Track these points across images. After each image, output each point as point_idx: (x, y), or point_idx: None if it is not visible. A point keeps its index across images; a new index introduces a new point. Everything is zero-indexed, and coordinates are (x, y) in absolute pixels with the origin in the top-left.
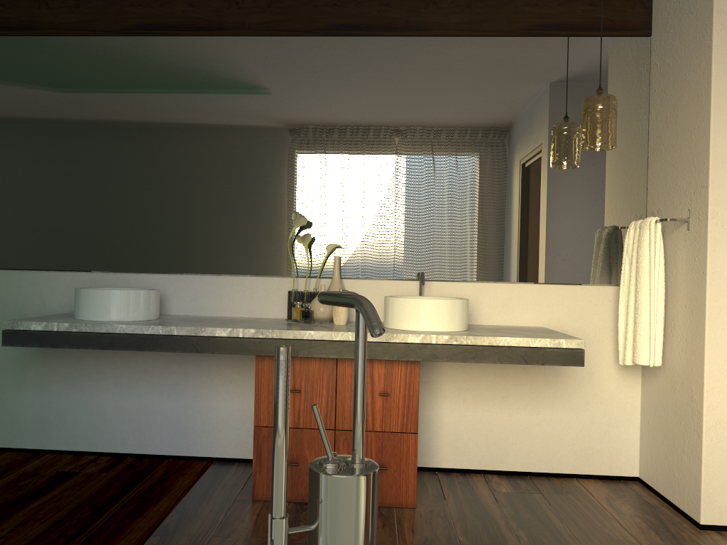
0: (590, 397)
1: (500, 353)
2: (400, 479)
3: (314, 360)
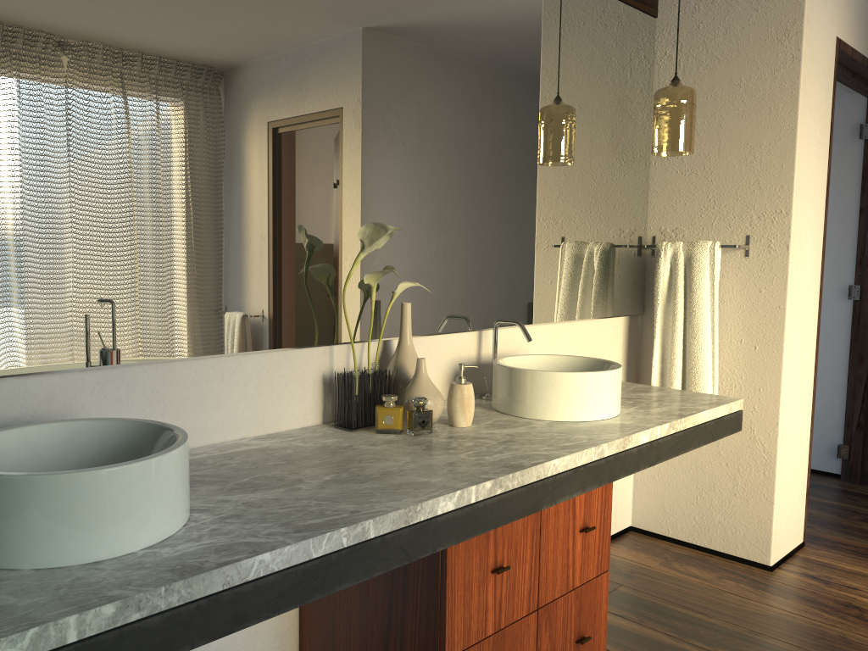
0: None
1: (699, 434)
2: (594, 644)
3: None
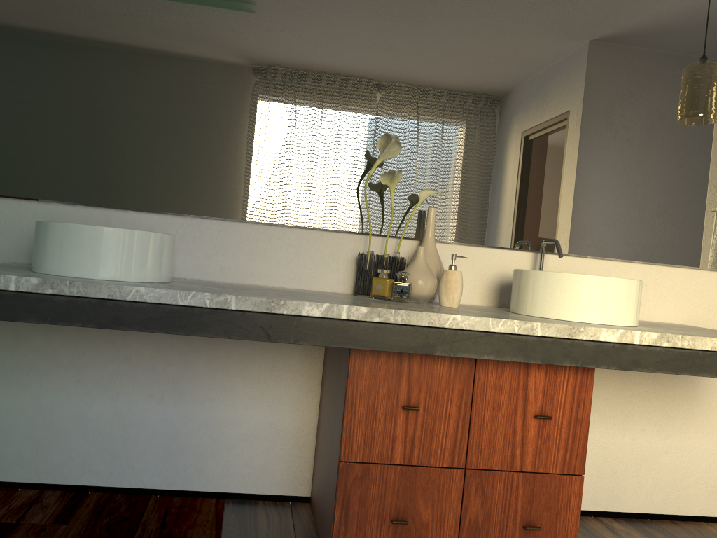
0: None
1: None
2: None
3: (442, 361)
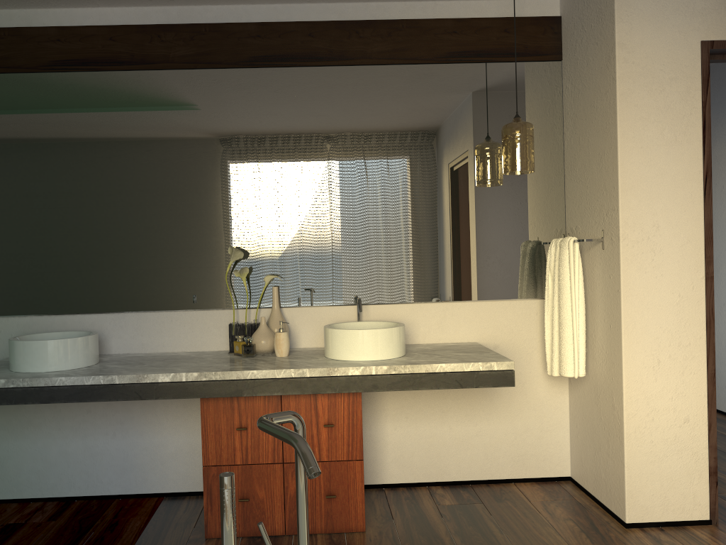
0: (523, 406)
1: (437, 379)
2: (349, 505)
3: (259, 397)
